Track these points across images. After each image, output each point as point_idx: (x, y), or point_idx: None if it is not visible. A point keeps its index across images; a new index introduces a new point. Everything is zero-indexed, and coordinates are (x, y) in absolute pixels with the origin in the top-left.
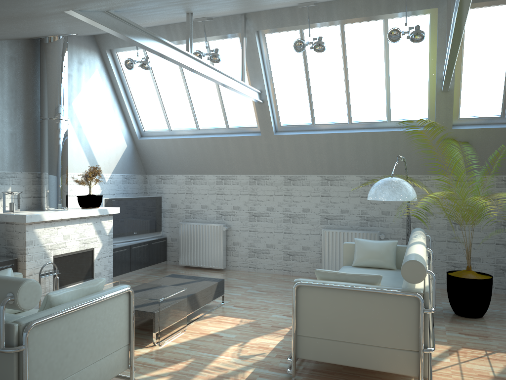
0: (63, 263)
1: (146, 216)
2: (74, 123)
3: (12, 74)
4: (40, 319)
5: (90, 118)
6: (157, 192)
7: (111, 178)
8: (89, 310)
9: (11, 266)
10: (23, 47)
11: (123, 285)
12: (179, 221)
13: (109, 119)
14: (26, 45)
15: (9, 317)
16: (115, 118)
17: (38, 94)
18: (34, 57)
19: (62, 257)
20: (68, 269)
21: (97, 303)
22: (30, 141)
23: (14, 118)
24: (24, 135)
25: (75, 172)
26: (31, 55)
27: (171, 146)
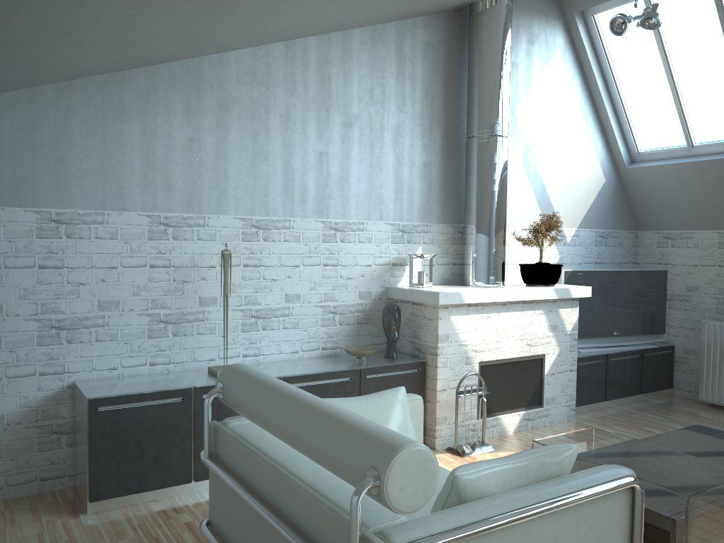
0: (495, 376)
1: (636, 305)
2: (518, 144)
3: (427, 70)
4: (432, 539)
5: (544, 134)
6: (657, 263)
7: (576, 236)
8: (541, 525)
9: (416, 372)
10: (445, 25)
11: (618, 468)
12: (701, 319)
13: (576, 135)
14: (449, 21)
15: (375, 514)
16: (587, 132)
17: (464, 99)
18: (460, 39)
19: (492, 365)
20: (502, 386)
21: (560, 509)
22: (450, 175)
23: (428, 138)
24: (443, 165)
25: (518, 225)
26: (455, 36)
27: (692, 177)
